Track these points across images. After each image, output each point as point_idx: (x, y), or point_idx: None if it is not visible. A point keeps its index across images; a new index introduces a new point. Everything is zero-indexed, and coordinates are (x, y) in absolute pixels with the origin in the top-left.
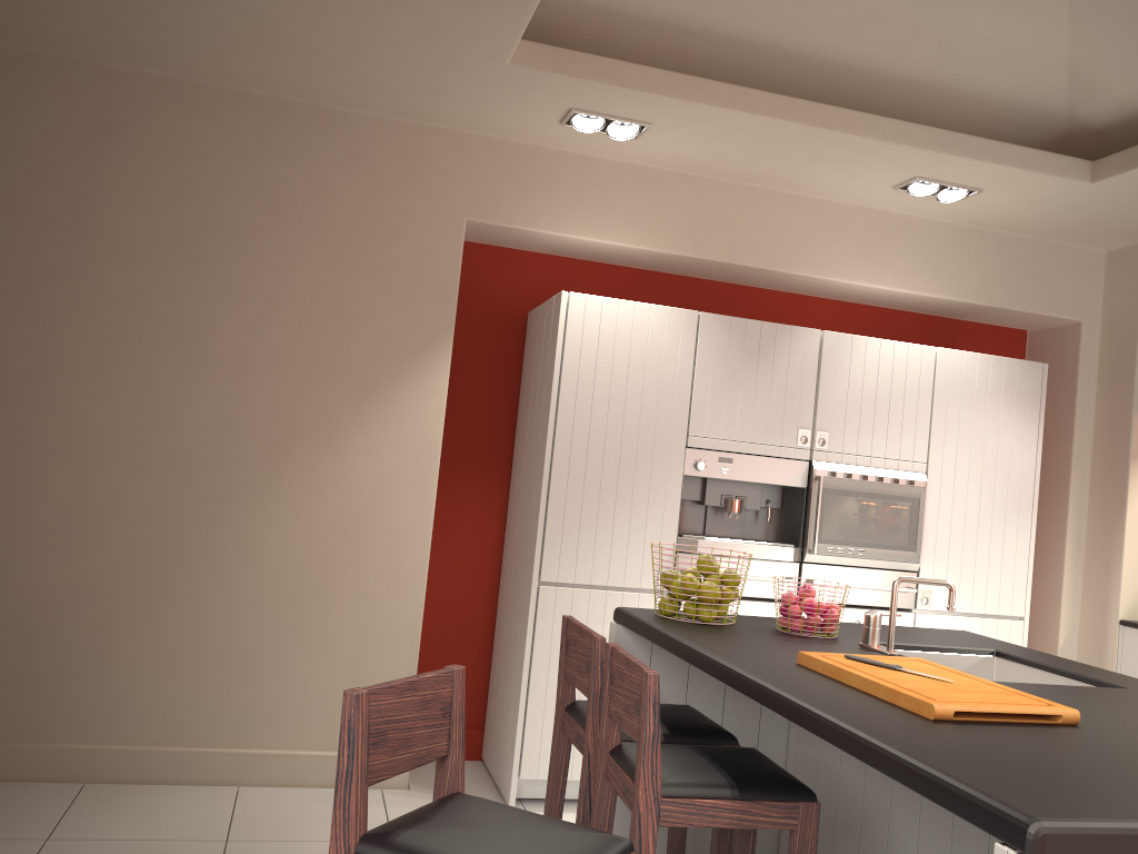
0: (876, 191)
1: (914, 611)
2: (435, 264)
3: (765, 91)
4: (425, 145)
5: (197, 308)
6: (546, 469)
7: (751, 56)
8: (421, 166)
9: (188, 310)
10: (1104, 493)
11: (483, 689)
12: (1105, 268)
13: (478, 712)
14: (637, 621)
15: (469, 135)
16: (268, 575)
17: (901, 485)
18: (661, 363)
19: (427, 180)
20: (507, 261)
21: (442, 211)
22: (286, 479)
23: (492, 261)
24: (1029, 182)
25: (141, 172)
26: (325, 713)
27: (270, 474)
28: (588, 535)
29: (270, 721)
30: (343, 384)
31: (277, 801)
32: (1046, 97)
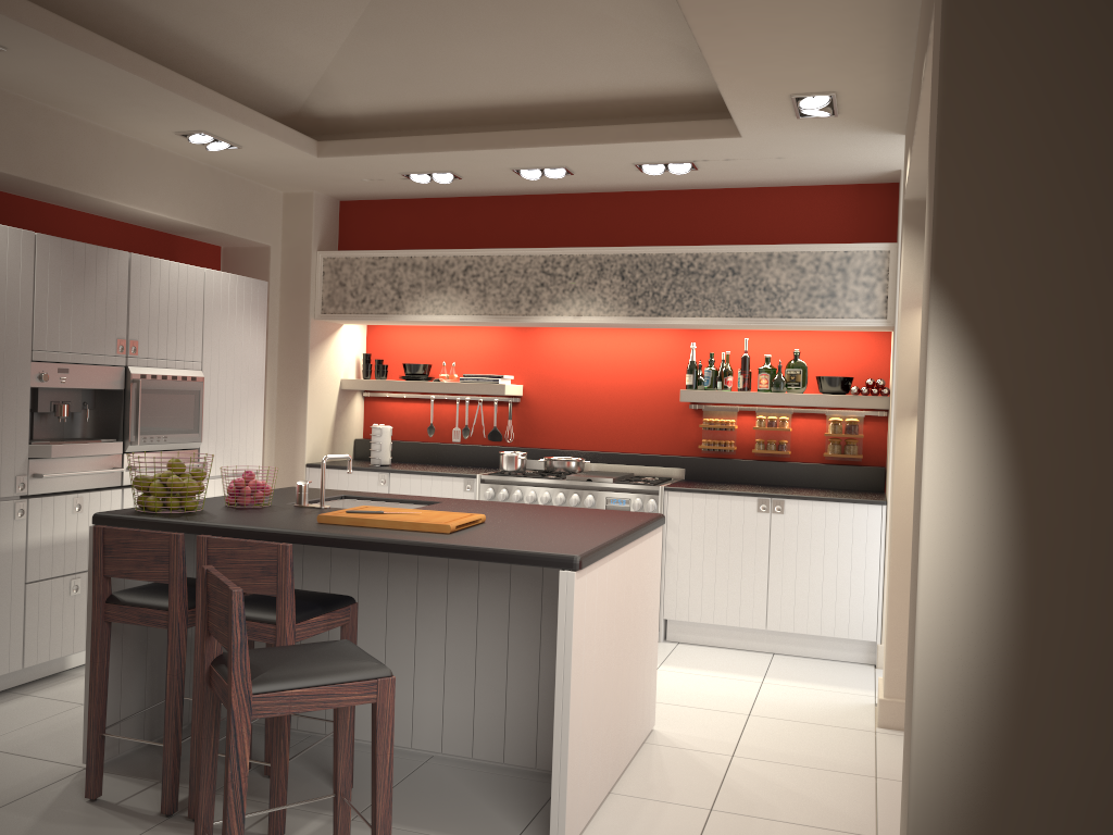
0: (157, 132)
1: None
2: None
3: (128, 49)
4: None
5: None
6: None
7: (107, 9)
8: None
9: None
10: (290, 374)
11: None
12: (283, 206)
13: None
14: (143, 519)
15: None
16: None
17: (189, 381)
18: (7, 281)
19: None
20: None
21: None
22: None
23: None
24: (279, 150)
25: None
26: None
27: None
28: None
29: None
30: None
31: None
32: (298, 90)
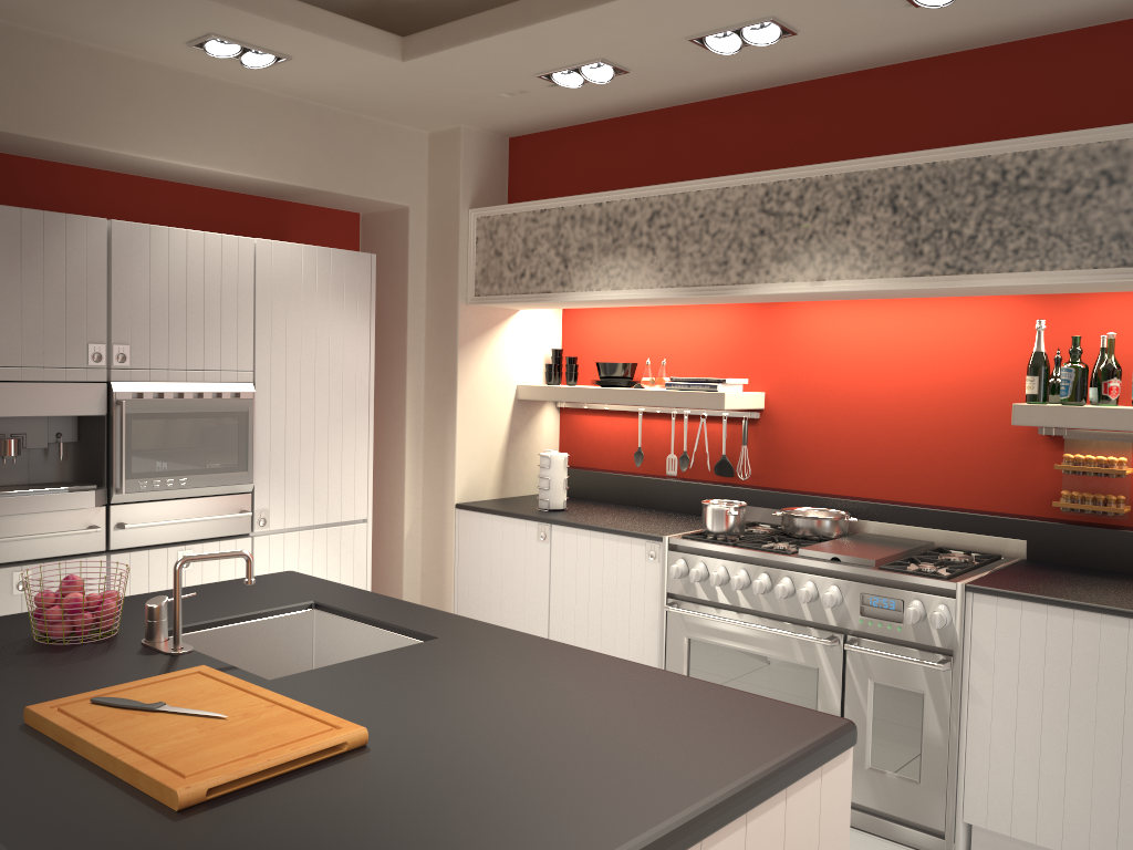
0: (168, 46)
1: (252, 534)
2: None
3: None
4: None
5: None
6: None
7: None
8: None
9: None
10: (437, 381)
11: None
12: (428, 151)
13: None
14: None
15: None
16: None
17: (226, 399)
18: None
19: None
20: None
21: None
22: None
23: None
24: (340, 54)
25: None
26: None
27: None
28: None
29: None
30: None
31: None
32: None
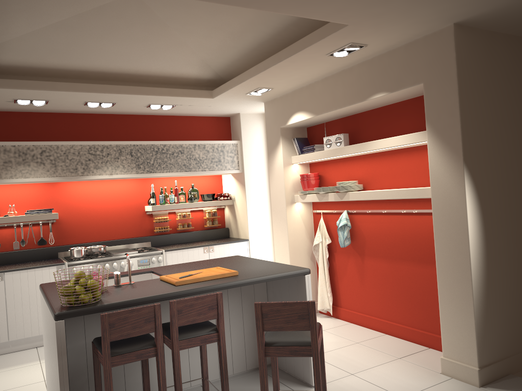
0: None
1: None
2: None
3: None
4: None
5: None
6: None
7: None
8: None
9: None
10: None
11: None
12: None
13: None
14: (95, 307)
15: None
16: None
17: None
18: None
19: None
20: None
21: None
22: None
23: None
24: None
25: None
26: None
27: None
28: None
29: None
30: None
31: None
32: None
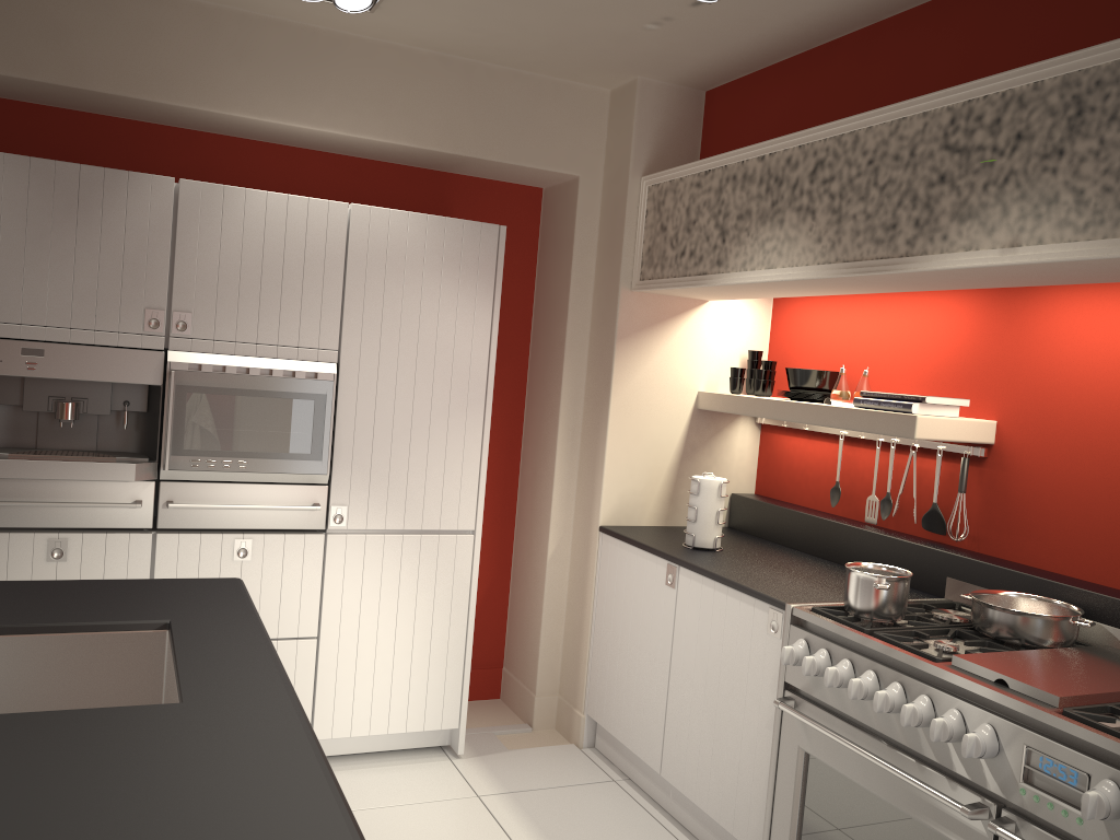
0: None
1: (330, 531)
2: None
3: None
4: None
5: None
6: None
7: None
8: None
9: None
10: (596, 380)
11: None
12: (609, 112)
13: None
14: None
15: None
16: None
17: (299, 379)
18: None
19: None
20: None
21: None
22: None
23: None
24: None
25: None
26: None
27: None
28: None
29: None
30: None
31: None
32: None
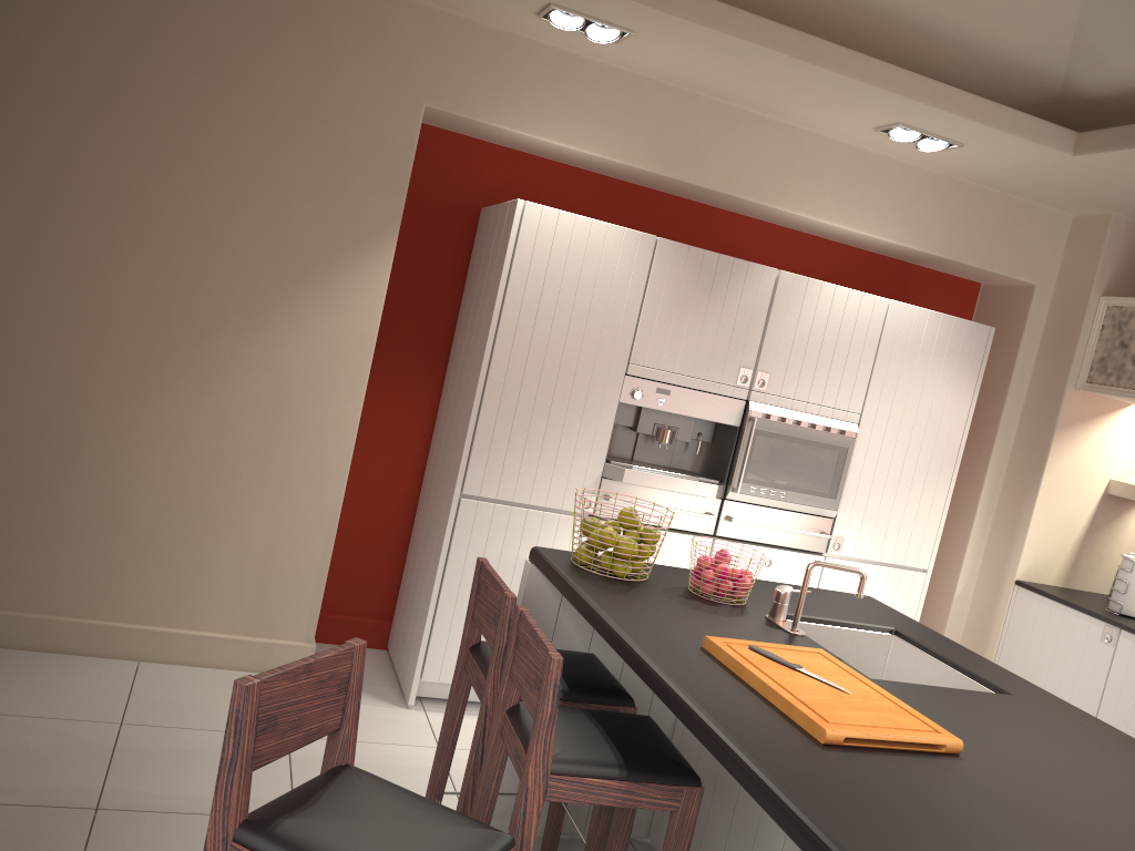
0: (856, 129)
1: (824, 554)
2: (387, 150)
3: (758, 16)
4: (388, 16)
5: (124, 169)
6: (480, 383)
7: None
8: (382, 40)
9: (114, 170)
10: (1024, 457)
11: (396, 583)
12: (1068, 234)
13: (388, 603)
14: (551, 568)
15: (438, 11)
16: (183, 457)
17: (832, 434)
18: (612, 286)
19: (387, 57)
20: (465, 151)
21: (400, 93)
22: (209, 362)
23: (449, 149)
24: (1011, 146)
25: (70, 9)
26: (232, 598)
27: (193, 354)
28: (516, 453)
29: (176, 601)
30: (278, 268)
31: (177, 681)
32: (1045, 59)
